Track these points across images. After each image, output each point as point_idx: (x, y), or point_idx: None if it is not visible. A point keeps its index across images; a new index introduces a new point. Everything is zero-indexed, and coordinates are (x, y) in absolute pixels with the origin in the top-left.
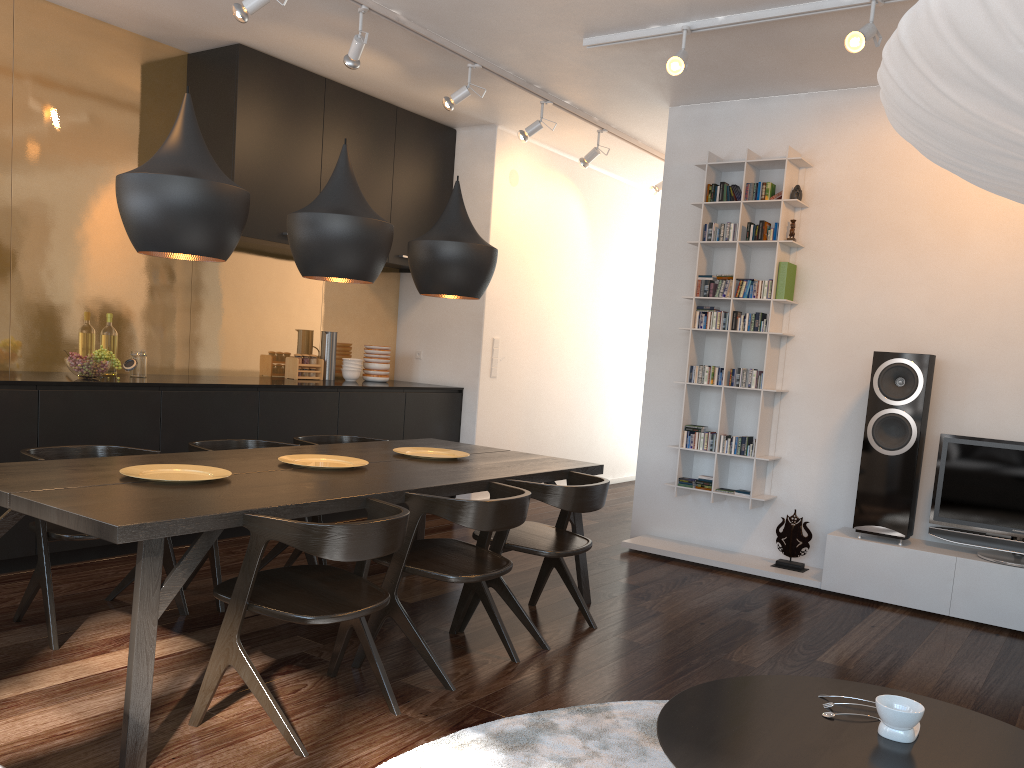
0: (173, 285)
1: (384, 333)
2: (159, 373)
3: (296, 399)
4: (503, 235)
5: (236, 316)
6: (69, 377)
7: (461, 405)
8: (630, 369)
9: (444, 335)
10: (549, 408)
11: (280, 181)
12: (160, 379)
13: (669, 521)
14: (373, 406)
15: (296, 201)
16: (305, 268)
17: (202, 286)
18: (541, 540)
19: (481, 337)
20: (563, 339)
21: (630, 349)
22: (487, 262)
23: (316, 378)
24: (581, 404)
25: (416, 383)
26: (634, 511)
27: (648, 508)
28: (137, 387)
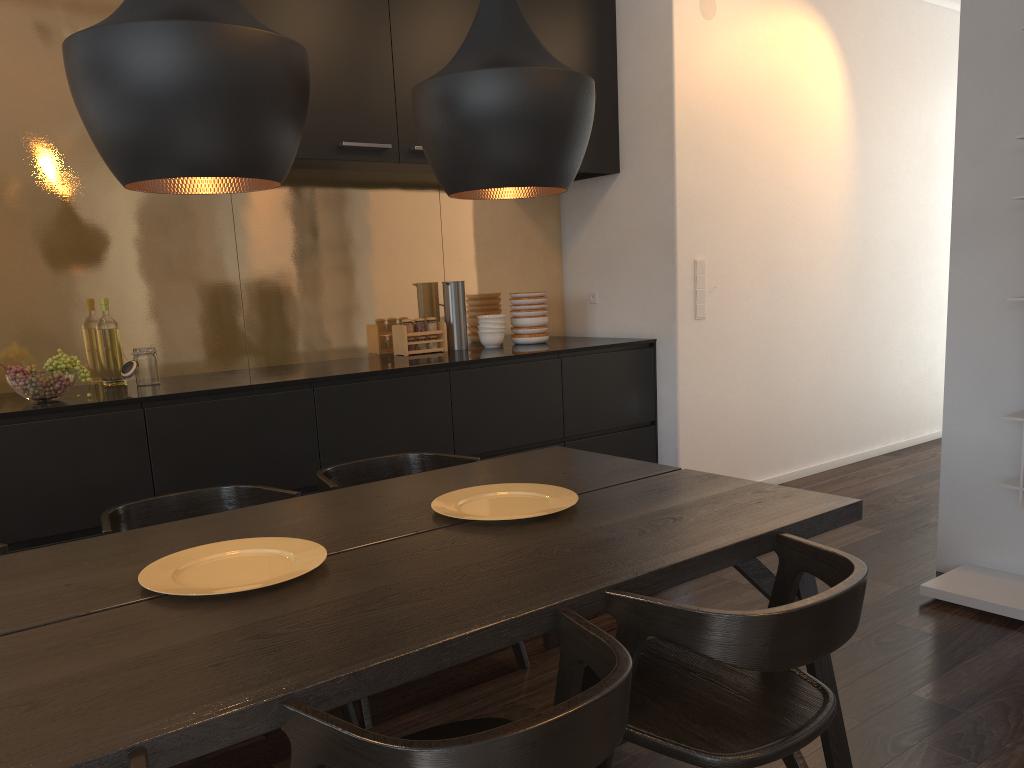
0: (207, 245)
1: (543, 273)
2: (204, 371)
3: (377, 391)
4: (697, 99)
5: (311, 277)
6: (18, 402)
7: (654, 365)
8: (925, 278)
9: (623, 265)
10: (796, 352)
11: (323, 65)
12: (168, 386)
13: (1009, 543)
14: (509, 385)
15: (355, 93)
16: (110, 169)
17: (252, 241)
18: (713, 705)
19: (674, 261)
20: (812, 247)
21: (923, 248)
22: (562, 105)
23: (437, 350)
24: (848, 340)
25: (590, 339)
26: (941, 524)
27: (967, 520)
28: (103, 408)
